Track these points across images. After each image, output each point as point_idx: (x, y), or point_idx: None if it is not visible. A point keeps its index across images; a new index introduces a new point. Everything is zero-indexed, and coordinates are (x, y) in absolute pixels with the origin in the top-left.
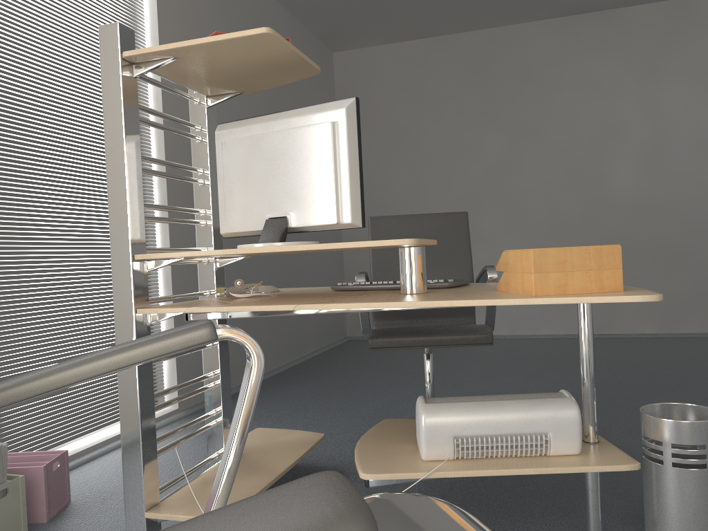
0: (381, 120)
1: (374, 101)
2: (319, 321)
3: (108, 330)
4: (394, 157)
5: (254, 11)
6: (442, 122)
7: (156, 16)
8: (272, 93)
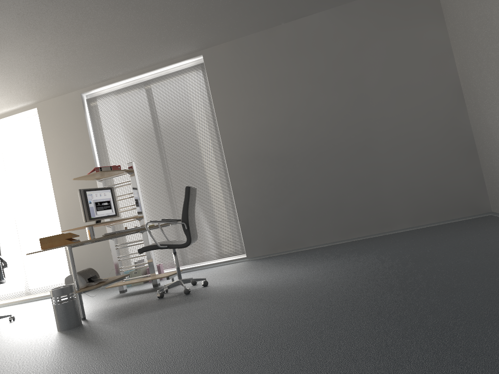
0: (457, 20)
1: (451, 5)
2: (416, 205)
3: (209, 227)
4: (468, 50)
5: (292, 40)
6: (473, 6)
7: (212, 101)
8: (320, 75)
